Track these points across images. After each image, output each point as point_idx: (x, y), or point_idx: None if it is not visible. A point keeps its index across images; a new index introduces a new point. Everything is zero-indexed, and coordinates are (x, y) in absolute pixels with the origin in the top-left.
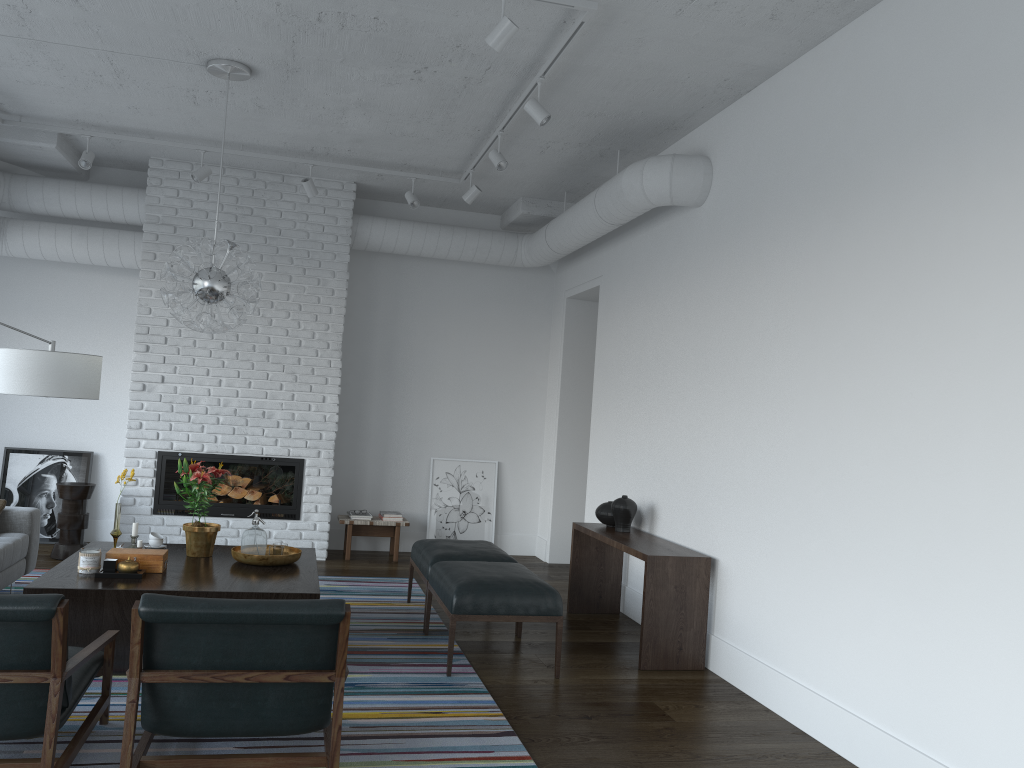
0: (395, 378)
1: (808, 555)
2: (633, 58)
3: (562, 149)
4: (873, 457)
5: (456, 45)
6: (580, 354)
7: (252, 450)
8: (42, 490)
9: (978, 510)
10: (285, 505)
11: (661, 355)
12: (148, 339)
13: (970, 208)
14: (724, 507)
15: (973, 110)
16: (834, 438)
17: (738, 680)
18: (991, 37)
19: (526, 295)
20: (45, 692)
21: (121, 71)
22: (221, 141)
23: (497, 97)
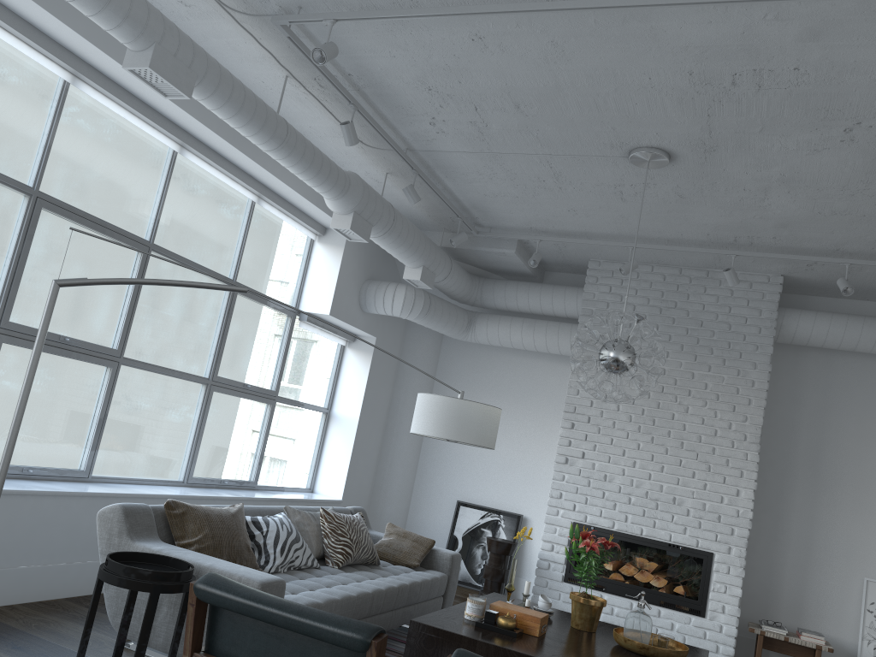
0: (821, 481)
1: None
2: None
3: None
4: None
5: None
6: None
7: (660, 535)
8: (479, 542)
9: None
10: (690, 598)
11: None
12: (573, 417)
13: None
14: None
15: None
16: None
17: None
18: None
19: None
20: None
21: (559, 174)
22: (648, 238)
23: None
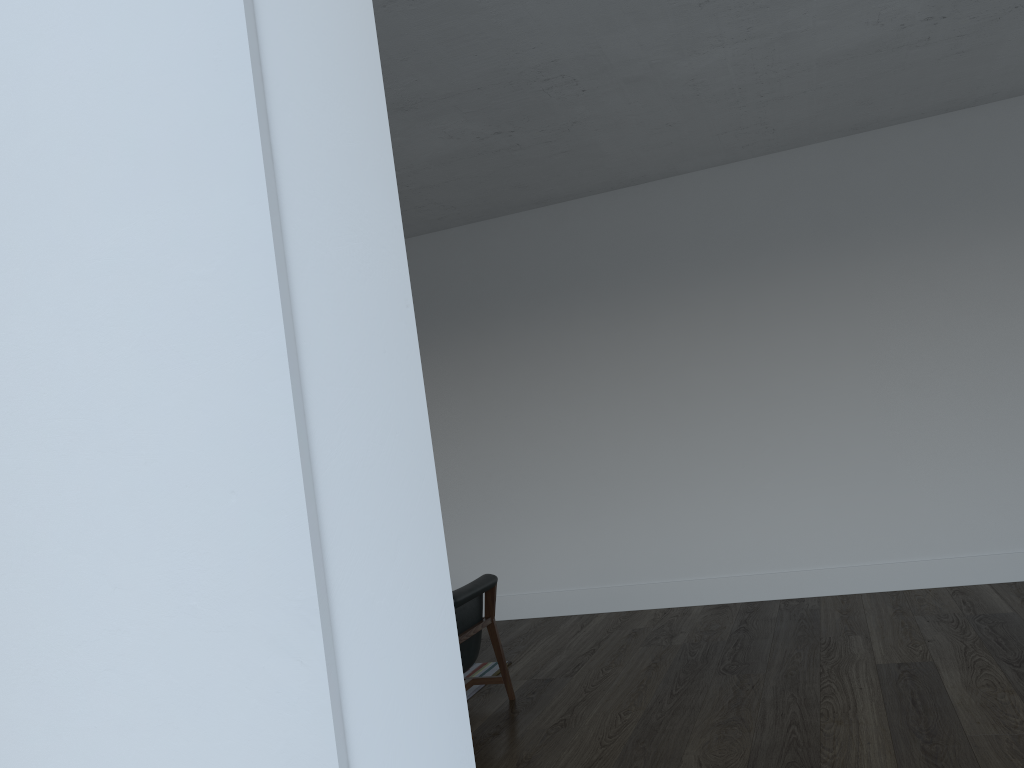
0: None
1: (496, 522)
2: None
3: None
4: (538, 457)
5: None
6: None
7: None
8: None
9: (613, 466)
10: None
11: None
12: None
13: (579, 330)
14: None
15: (571, 285)
16: (504, 453)
17: None
18: (575, 253)
19: None
20: None
21: None
22: None
23: None
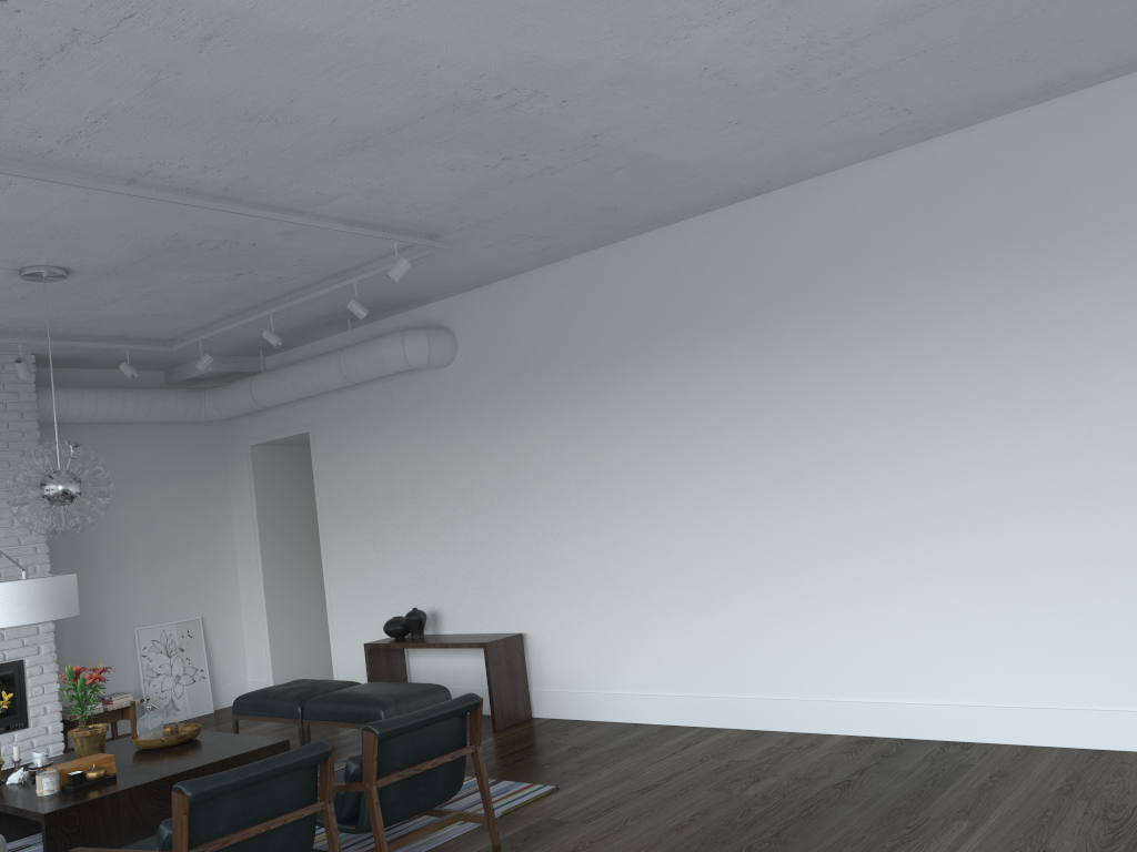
0: (83, 553)
1: (618, 606)
2: (429, 267)
3: (299, 320)
4: (661, 532)
5: (300, 259)
6: (271, 496)
7: None
8: None
9: (743, 548)
10: (9, 716)
11: (419, 487)
12: None
13: (704, 379)
14: (524, 593)
15: (696, 322)
16: (625, 525)
17: (568, 713)
18: (700, 282)
19: (201, 447)
20: (313, 820)
21: None
22: None
23: (289, 289)
